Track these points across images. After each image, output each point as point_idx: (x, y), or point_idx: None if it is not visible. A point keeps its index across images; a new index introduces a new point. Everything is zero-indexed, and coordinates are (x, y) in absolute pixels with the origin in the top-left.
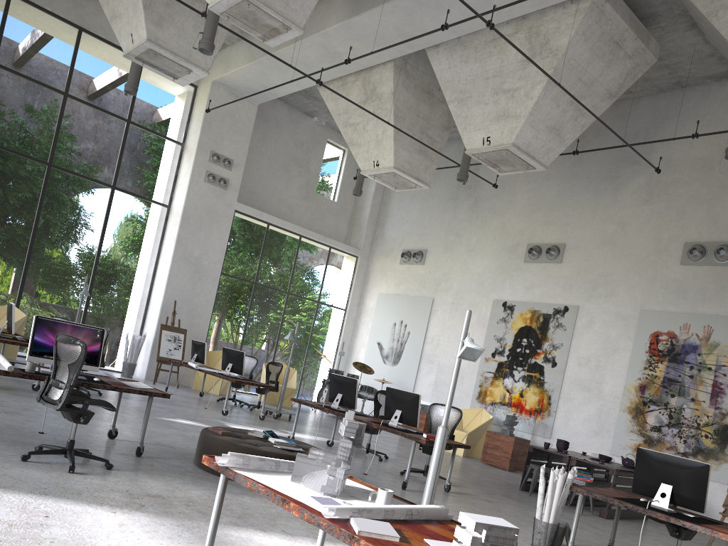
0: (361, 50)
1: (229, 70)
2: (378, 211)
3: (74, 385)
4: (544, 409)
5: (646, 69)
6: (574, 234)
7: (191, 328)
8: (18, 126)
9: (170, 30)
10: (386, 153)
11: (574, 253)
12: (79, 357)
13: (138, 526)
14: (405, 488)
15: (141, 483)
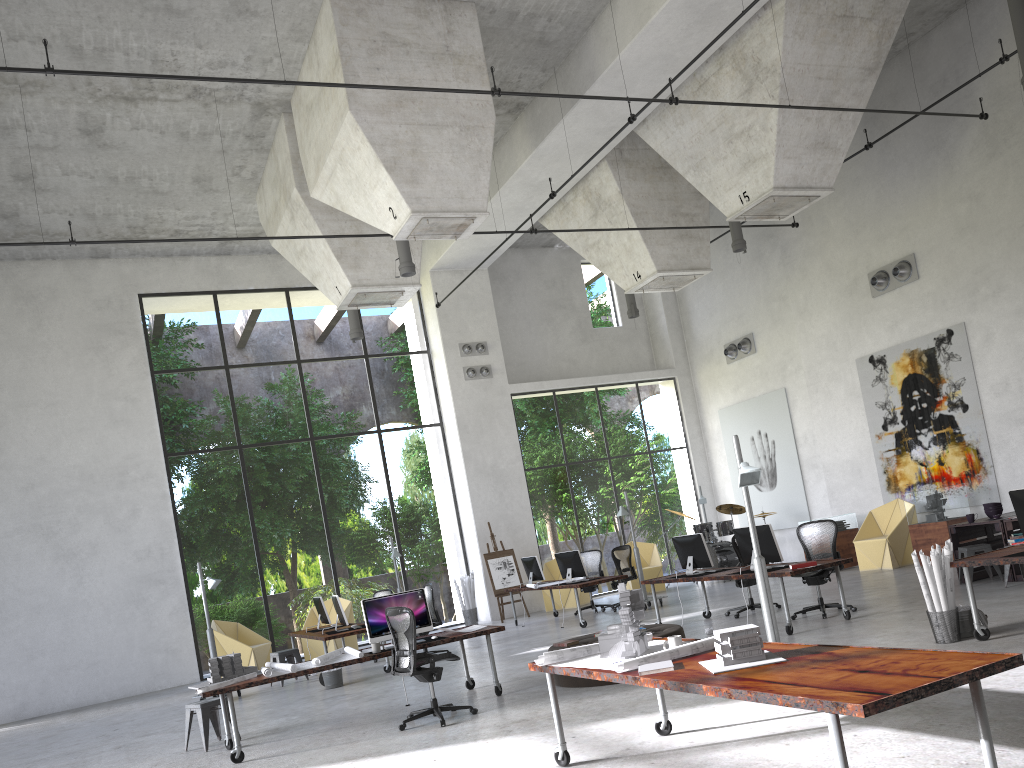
0: (565, 167)
1: (442, 251)
2: (676, 312)
3: (416, 649)
4: (977, 468)
5: (901, 17)
6: (919, 237)
7: (517, 544)
8: (262, 402)
9: (368, 265)
10: (642, 259)
11: (929, 260)
12: (411, 623)
13: (509, 745)
14: (791, 632)
15: (506, 715)
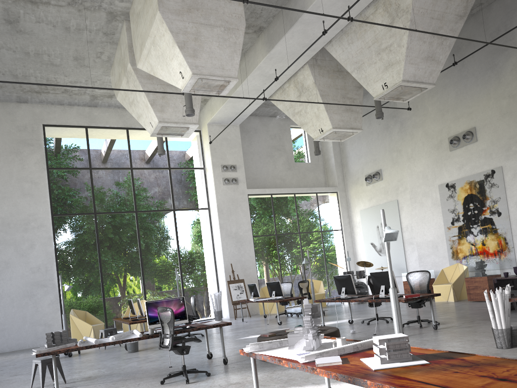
0: (284, 66)
1: (214, 113)
2: (340, 157)
3: (173, 334)
4: (504, 248)
5: None
6: (479, 118)
7: (246, 277)
8: (117, 194)
9: (169, 110)
10: (324, 121)
11: (483, 131)
12: (171, 317)
13: None
14: None
15: (227, 379)
